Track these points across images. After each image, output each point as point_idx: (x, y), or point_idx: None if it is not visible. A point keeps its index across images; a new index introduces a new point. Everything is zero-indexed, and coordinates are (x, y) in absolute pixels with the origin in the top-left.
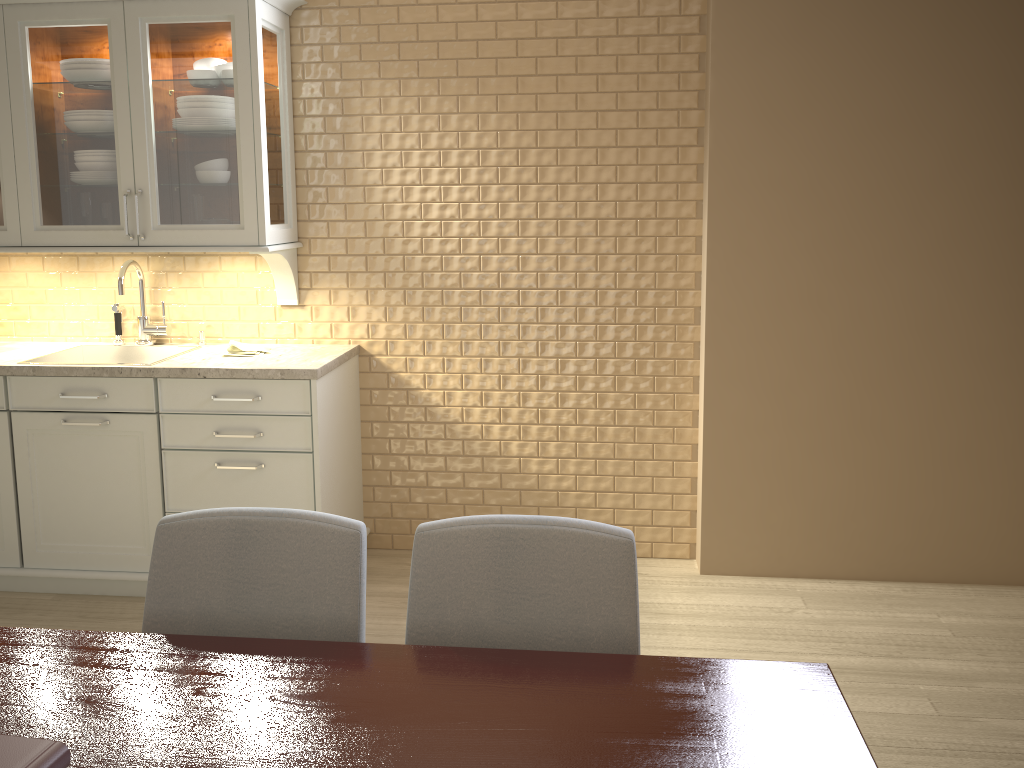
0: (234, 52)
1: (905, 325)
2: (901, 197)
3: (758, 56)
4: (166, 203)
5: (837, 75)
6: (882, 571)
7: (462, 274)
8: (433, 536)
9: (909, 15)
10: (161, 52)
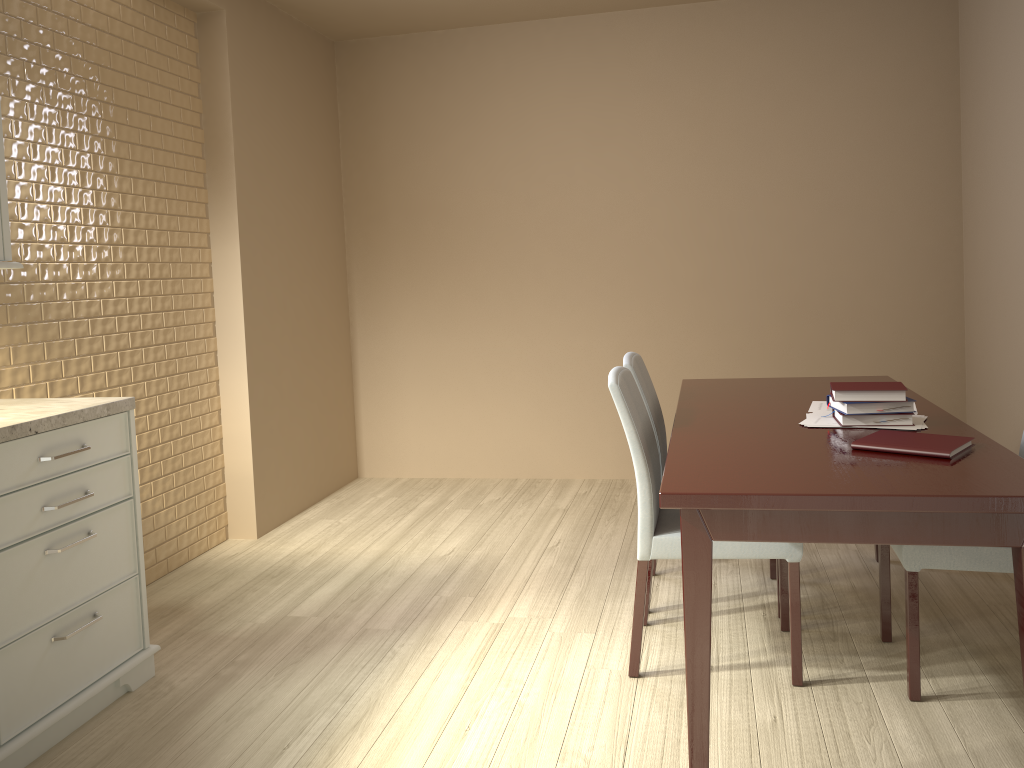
0: None
1: (312, 321)
2: (304, 235)
3: (250, 125)
4: None
5: (279, 148)
6: (319, 494)
7: (74, 302)
8: (634, 366)
9: (297, 116)
10: None
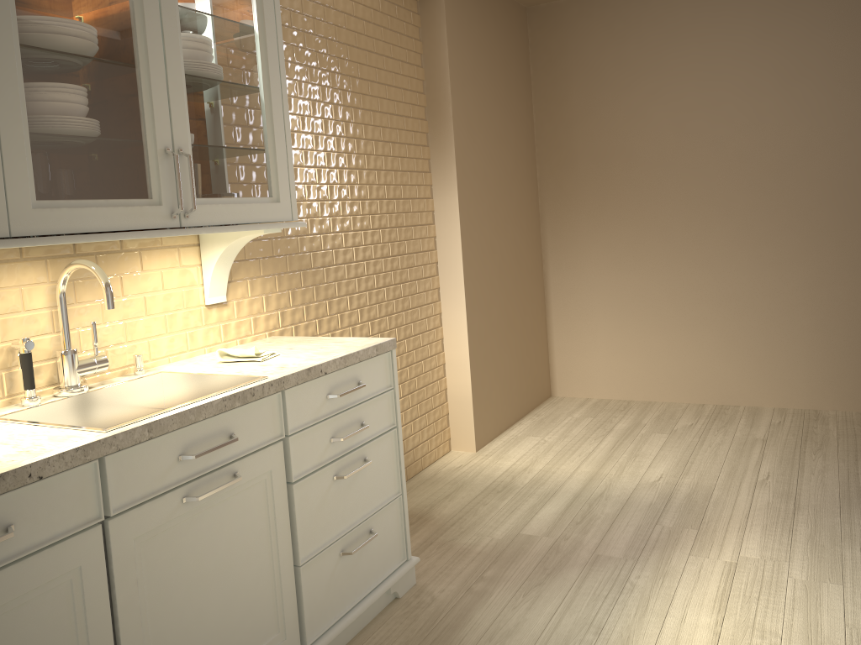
0: None
1: (513, 259)
2: (506, 183)
3: (464, 88)
4: (201, 169)
5: (485, 107)
6: (521, 412)
7: (334, 251)
8: None
9: (499, 77)
10: None
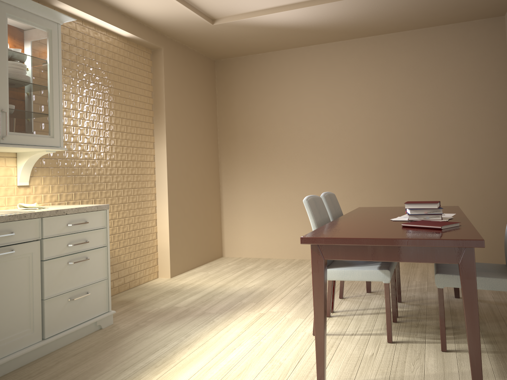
0: (50, 47)
1: (200, 182)
2: (198, 144)
3: (173, 96)
4: (13, 119)
5: (186, 106)
6: (202, 262)
7: (93, 168)
8: (325, 196)
9: (196, 92)
10: (14, 35)
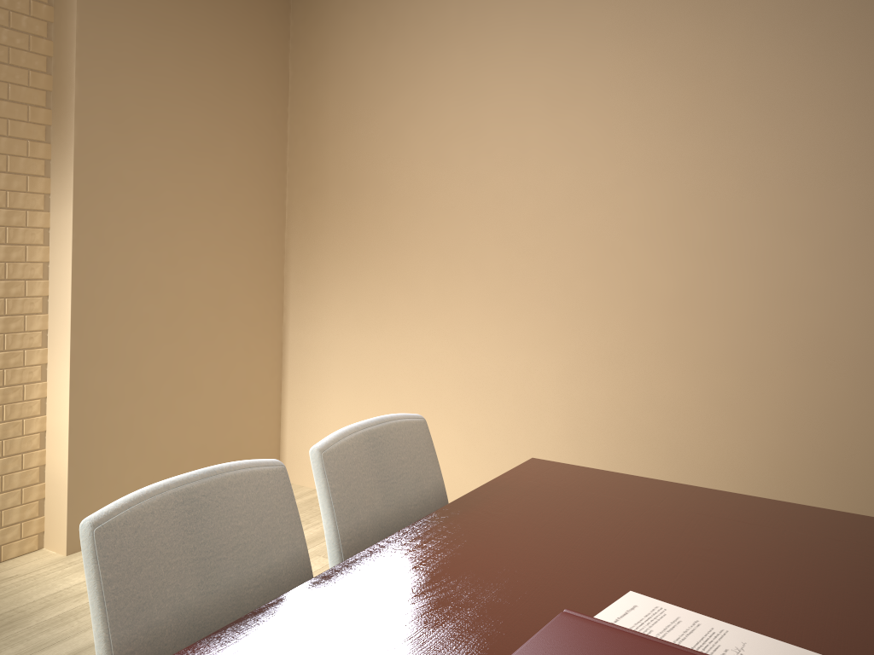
0: None
1: (210, 302)
2: (207, 205)
3: (113, 73)
4: None
5: (167, 103)
6: None
7: None
8: (333, 452)
9: (209, 70)
10: None
